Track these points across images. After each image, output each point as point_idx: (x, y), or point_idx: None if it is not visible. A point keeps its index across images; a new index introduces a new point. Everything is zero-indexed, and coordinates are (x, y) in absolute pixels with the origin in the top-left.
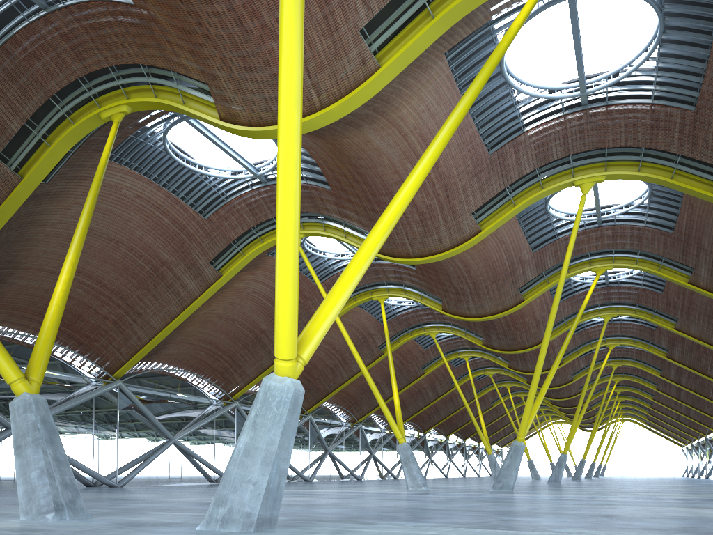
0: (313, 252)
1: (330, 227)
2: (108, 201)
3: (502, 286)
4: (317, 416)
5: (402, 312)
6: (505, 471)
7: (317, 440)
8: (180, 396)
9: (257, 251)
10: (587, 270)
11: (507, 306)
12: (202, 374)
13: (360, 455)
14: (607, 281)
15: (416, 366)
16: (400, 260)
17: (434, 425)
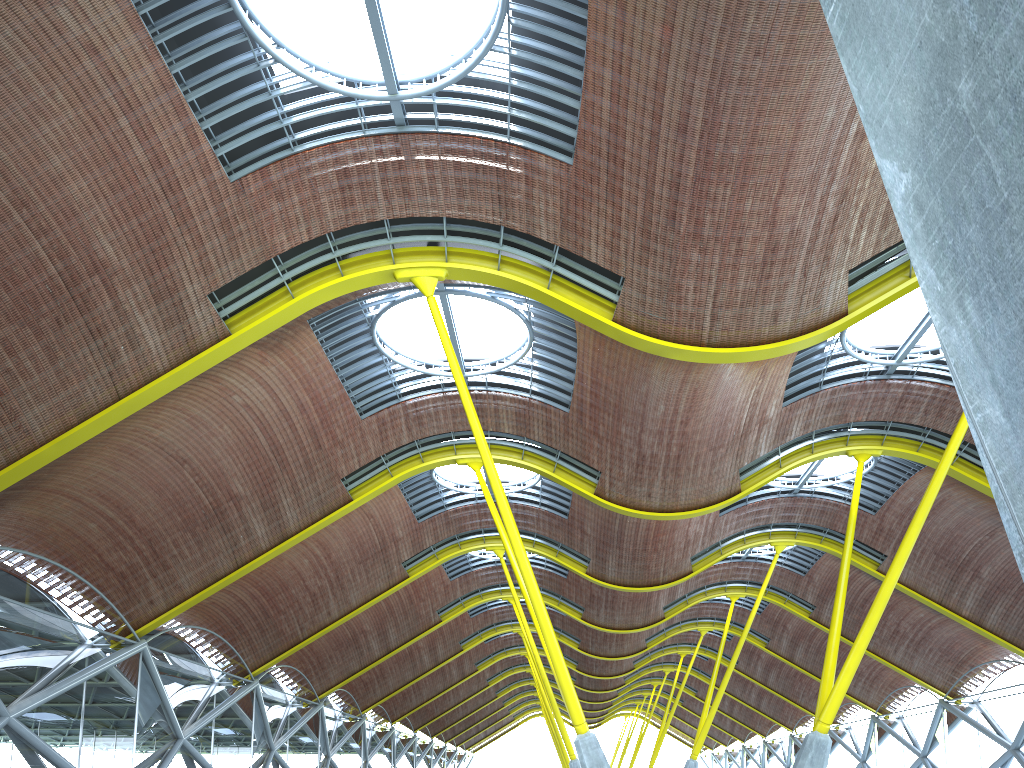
0: (381, 346)
1: (513, 264)
2: (10, 25)
3: (720, 460)
4: (265, 683)
5: (457, 505)
6: None
7: (261, 729)
8: (30, 616)
9: (326, 293)
10: (841, 453)
11: (714, 498)
12: (80, 575)
13: (319, 760)
14: (800, 487)
15: (431, 607)
16: (678, 348)
17: (409, 712)
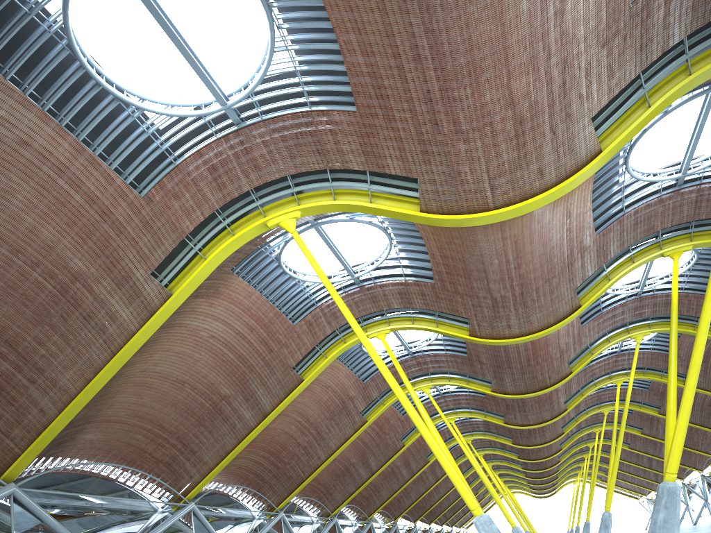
0: (291, 273)
1: (343, 193)
2: None
3: (556, 287)
4: (289, 512)
5: (388, 365)
6: (662, 530)
7: None
8: (112, 502)
9: (226, 250)
10: (657, 256)
11: (560, 316)
12: (141, 469)
13: None
14: (642, 289)
15: (395, 437)
16: (472, 217)
17: (405, 511)
